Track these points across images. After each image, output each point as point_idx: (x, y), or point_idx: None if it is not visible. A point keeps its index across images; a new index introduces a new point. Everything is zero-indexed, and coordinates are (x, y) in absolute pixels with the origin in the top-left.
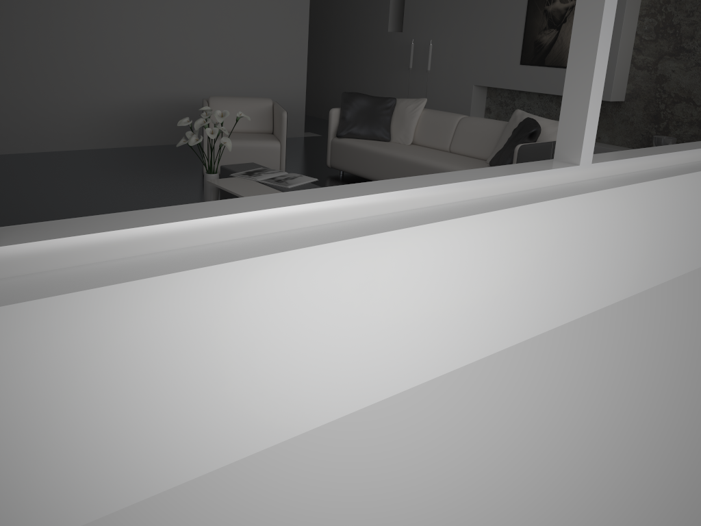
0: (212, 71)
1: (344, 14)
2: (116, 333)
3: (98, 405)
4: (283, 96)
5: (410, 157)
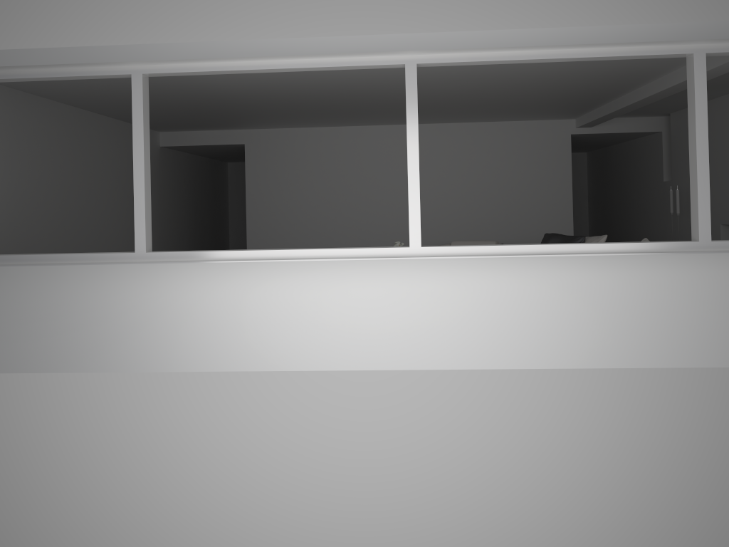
0: (485, 225)
1: (637, 169)
2: (202, 299)
3: (196, 325)
4: None
5: None
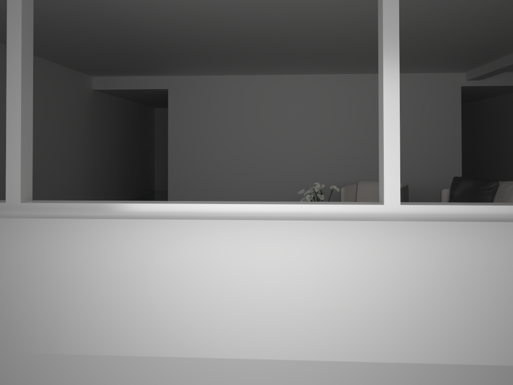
0: None
1: (511, 119)
2: (101, 262)
3: (92, 295)
4: (441, 183)
5: None
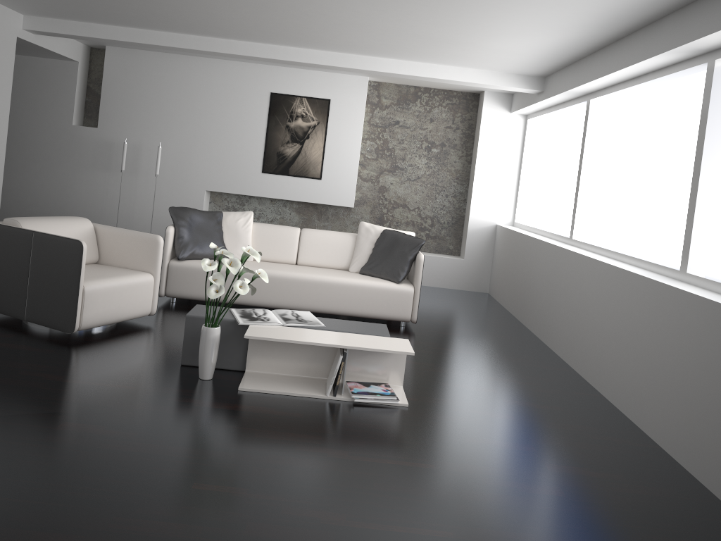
0: None
1: None
2: None
3: None
4: None
5: (297, 275)
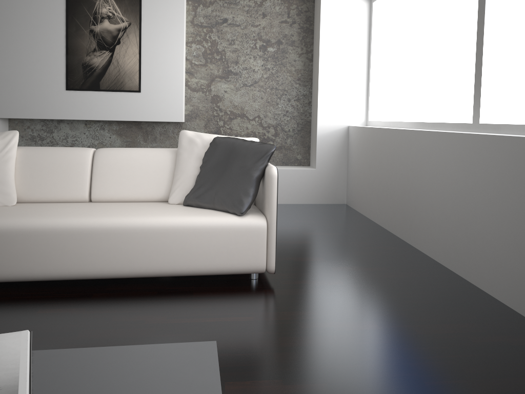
0: None
1: None
2: None
3: None
4: None
5: (73, 222)
